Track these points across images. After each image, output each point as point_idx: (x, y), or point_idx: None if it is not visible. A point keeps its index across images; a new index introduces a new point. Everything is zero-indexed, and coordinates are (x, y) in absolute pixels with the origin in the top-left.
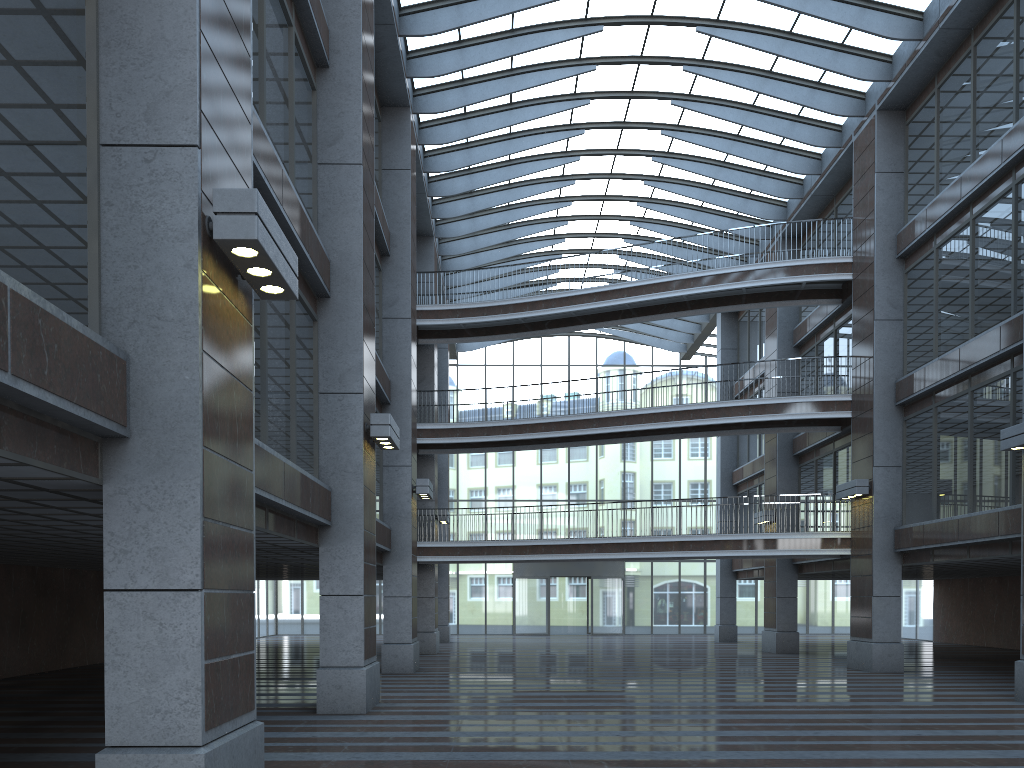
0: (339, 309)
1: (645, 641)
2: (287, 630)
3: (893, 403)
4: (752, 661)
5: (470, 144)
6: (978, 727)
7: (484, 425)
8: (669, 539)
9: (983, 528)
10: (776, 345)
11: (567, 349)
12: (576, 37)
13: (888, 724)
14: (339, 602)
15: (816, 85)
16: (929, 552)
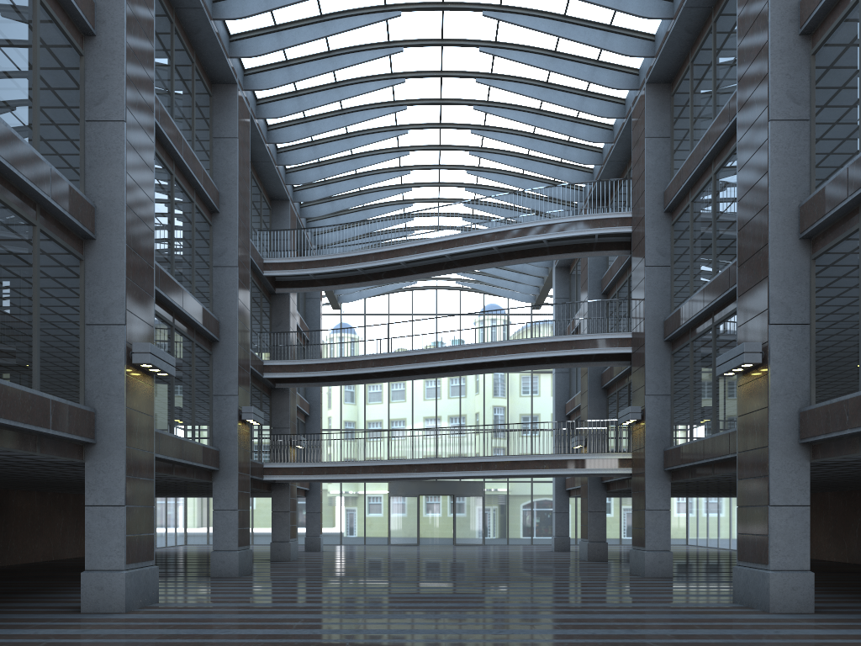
0: (104, 250)
1: (492, 550)
2: (195, 541)
3: (662, 339)
4: (555, 567)
5: (307, 119)
6: (659, 627)
7: (324, 362)
8: (477, 460)
9: (719, 447)
10: (587, 292)
11: (435, 300)
12: (377, 21)
13: (581, 624)
14: (103, 512)
15: (596, 63)
16: (688, 470)
